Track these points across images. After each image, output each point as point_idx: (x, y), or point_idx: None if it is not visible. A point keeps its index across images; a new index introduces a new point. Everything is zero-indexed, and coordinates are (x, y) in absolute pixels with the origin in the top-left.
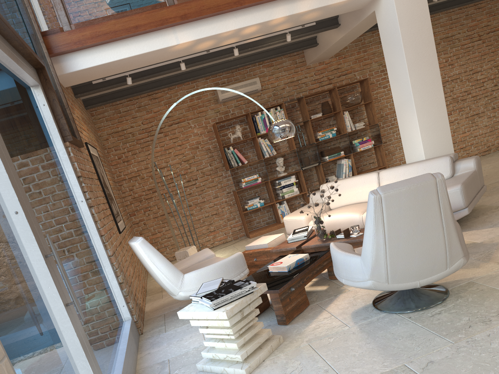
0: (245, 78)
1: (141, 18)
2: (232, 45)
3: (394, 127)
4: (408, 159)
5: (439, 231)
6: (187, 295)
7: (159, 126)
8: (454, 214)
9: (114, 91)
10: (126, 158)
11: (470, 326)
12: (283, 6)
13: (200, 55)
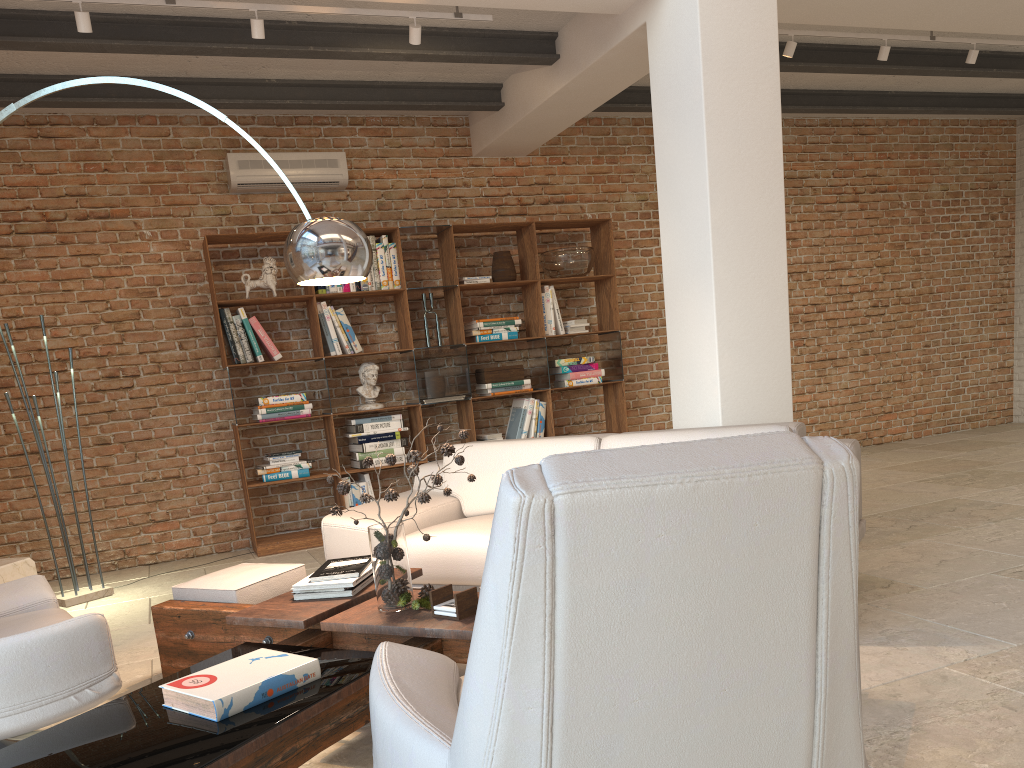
0: (313, 147)
1: None
2: (247, 6)
3: (655, 349)
4: (680, 420)
5: (798, 708)
6: None
7: None
8: None
9: None
10: None
11: None
12: None
13: (165, 25)
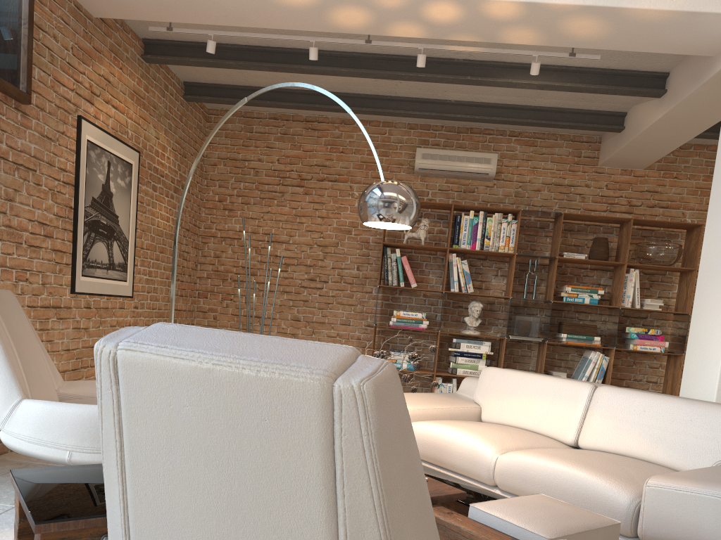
0: (478, 149)
1: None
2: (417, 45)
3: None
4: (685, 390)
5: None
6: (9, 444)
7: (211, 134)
8: None
9: (237, 86)
10: (231, 204)
11: None
12: None
13: (376, 60)
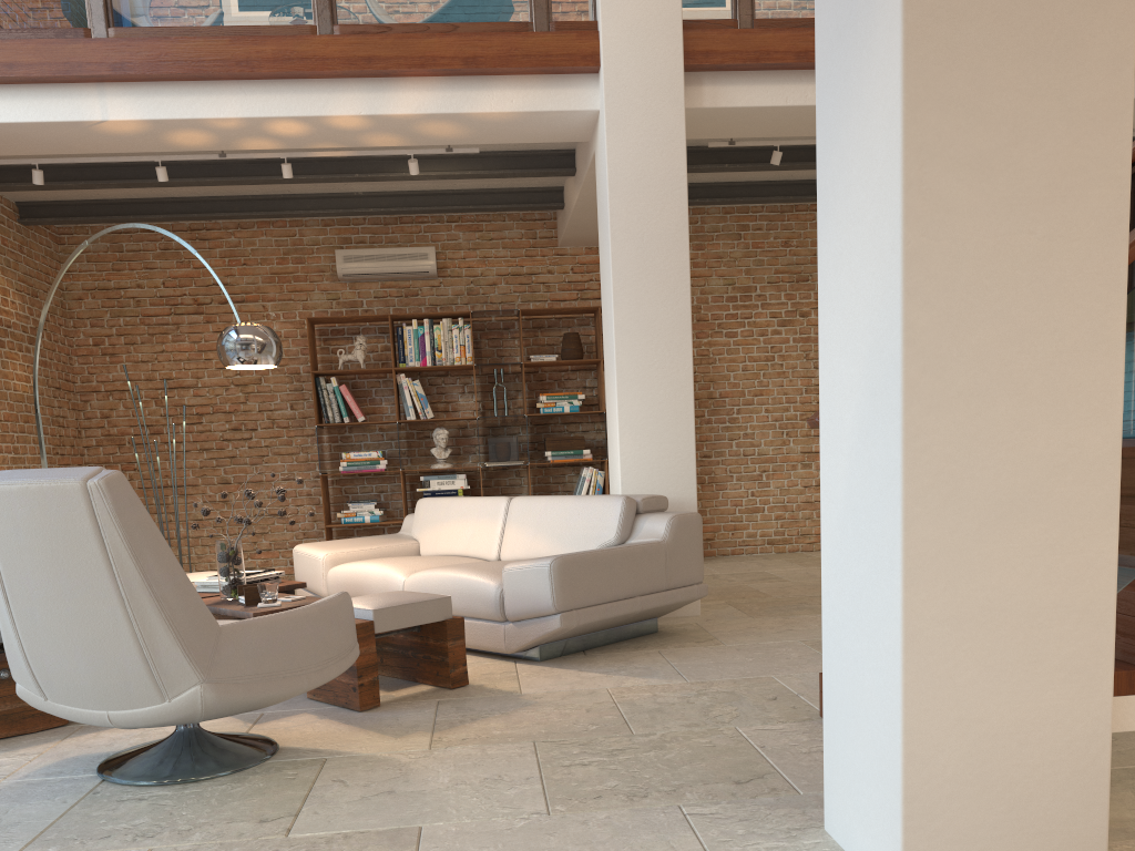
0: (413, 242)
1: (25, 49)
2: (279, 155)
3: (736, 427)
4: (611, 489)
5: (114, 604)
6: None
7: (55, 283)
8: (539, 621)
9: (87, 201)
10: (111, 347)
11: (107, 837)
12: (357, 94)
13: (247, 164)
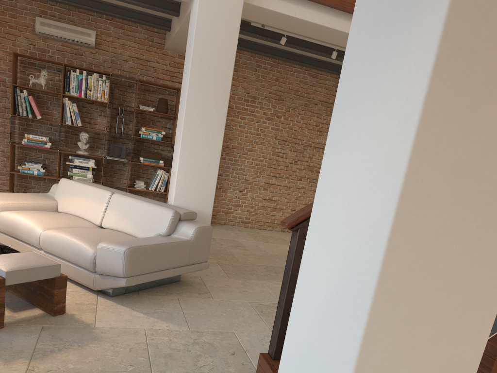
0: (84, 25)
1: None
2: None
3: (236, 164)
4: (169, 196)
5: None
6: None
7: None
8: (114, 278)
9: None
10: None
11: None
12: None
13: None
